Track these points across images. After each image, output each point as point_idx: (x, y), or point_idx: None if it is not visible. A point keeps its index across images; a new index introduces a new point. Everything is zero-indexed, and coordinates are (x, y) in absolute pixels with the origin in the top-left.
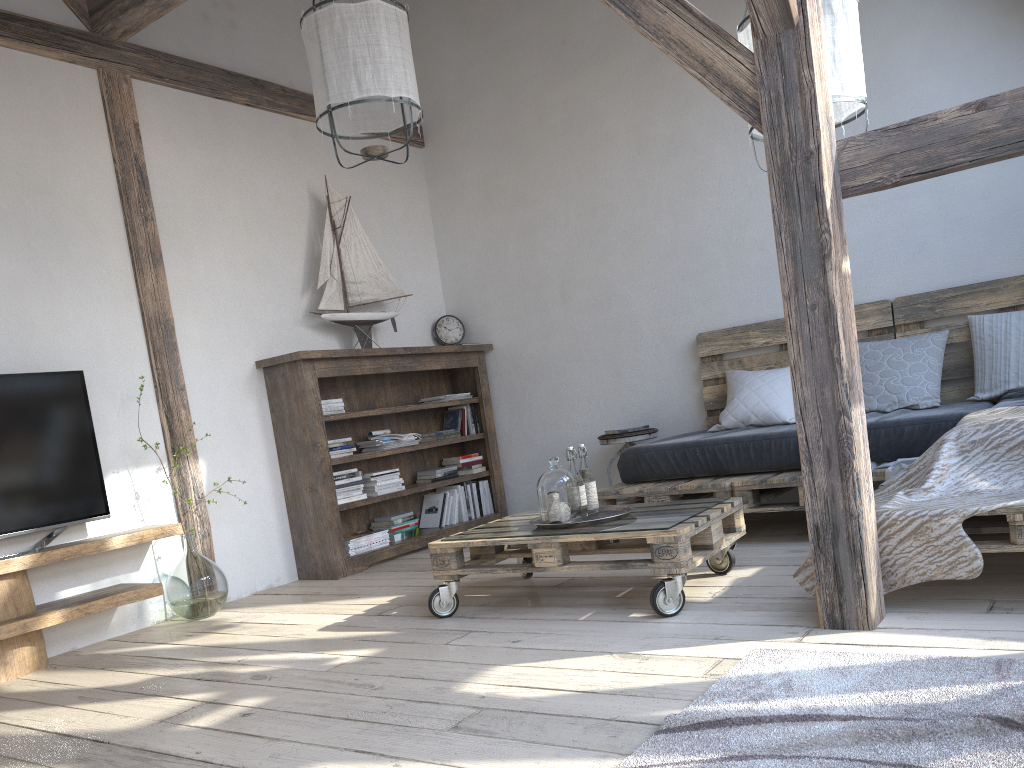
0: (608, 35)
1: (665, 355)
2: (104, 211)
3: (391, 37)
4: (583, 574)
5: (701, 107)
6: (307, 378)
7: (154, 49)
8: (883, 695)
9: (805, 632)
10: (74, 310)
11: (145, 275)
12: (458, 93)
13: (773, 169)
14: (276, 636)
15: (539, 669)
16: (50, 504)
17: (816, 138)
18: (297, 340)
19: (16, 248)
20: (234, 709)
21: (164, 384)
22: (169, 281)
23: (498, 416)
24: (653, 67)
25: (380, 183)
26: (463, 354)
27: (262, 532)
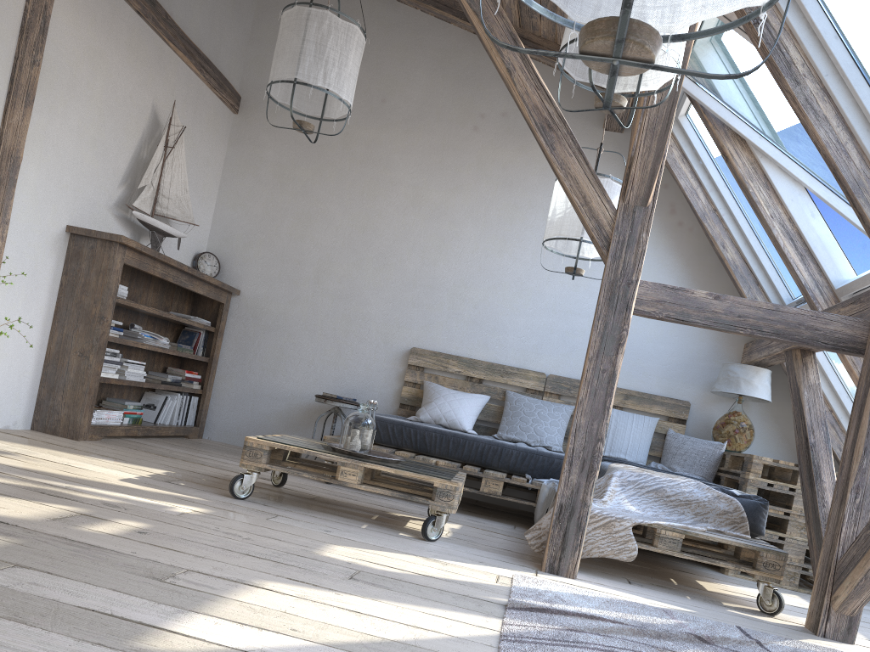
0: (418, 114)
1: (382, 353)
2: (3, 37)
3: (356, 57)
4: (324, 496)
5: (466, 196)
6: (117, 260)
7: None
8: (620, 614)
9: (534, 571)
10: None
11: (15, 110)
12: None
13: (607, 280)
14: (78, 475)
15: (371, 554)
16: None
17: (637, 275)
18: (102, 222)
19: None
20: (122, 526)
21: None
22: (29, 124)
23: (224, 349)
24: (443, 152)
25: (200, 125)
26: (219, 290)
27: (18, 376)
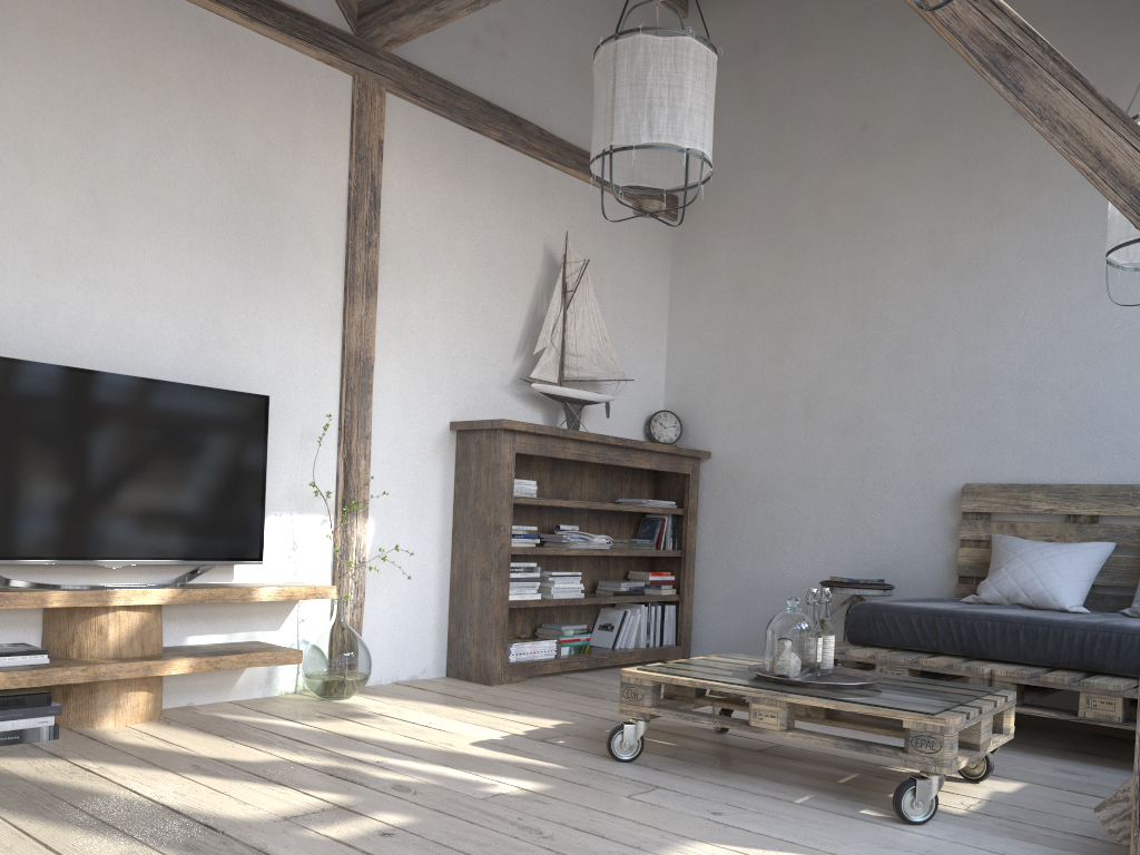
0: (919, 127)
1: (918, 501)
2: (327, 228)
3: (697, 81)
4: (790, 743)
5: (1018, 223)
6: (504, 451)
7: (416, 65)
8: None
9: None
10: (273, 329)
11: (355, 305)
12: (728, 167)
13: None
14: (421, 740)
15: None
16: (203, 537)
17: None
18: (499, 407)
19: (229, 250)
20: (372, 823)
21: (349, 428)
22: (378, 316)
23: (701, 535)
24: (967, 170)
25: (621, 251)
26: (677, 457)
27: (418, 614)
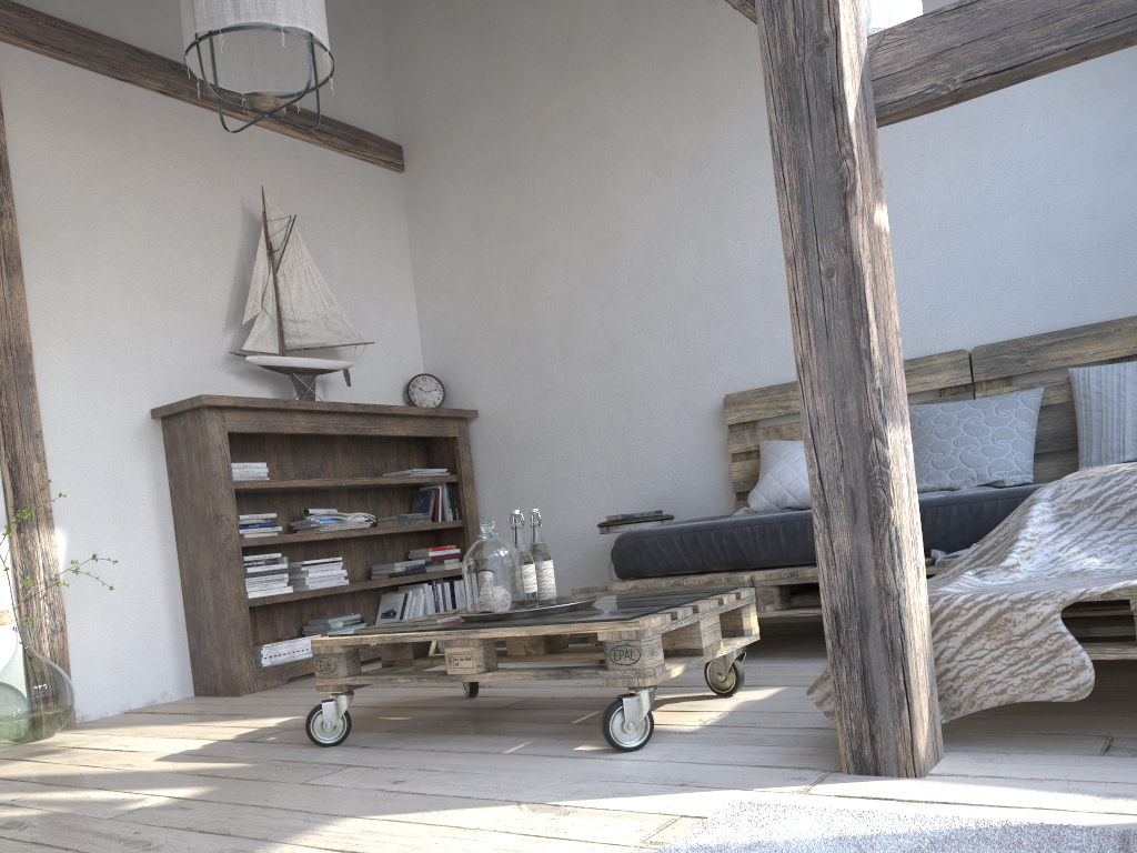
0: (622, 30)
1: (686, 423)
2: None
3: None
4: (545, 694)
5: (732, 113)
6: (212, 431)
7: (31, 8)
8: None
9: (818, 778)
10: None
11: None
12: (445, 106)
13: (771, 69)
14: (96, 767)
15: (402, 825)
16: None
17: (833, 17)
18: (214, 388)
19: None
20: None
21: (10, 427)
22: (31, 297)
23: (483, 500)
24: (675, 67)
25: (343, 208)
26: (438, 420)
27: (145, 631)
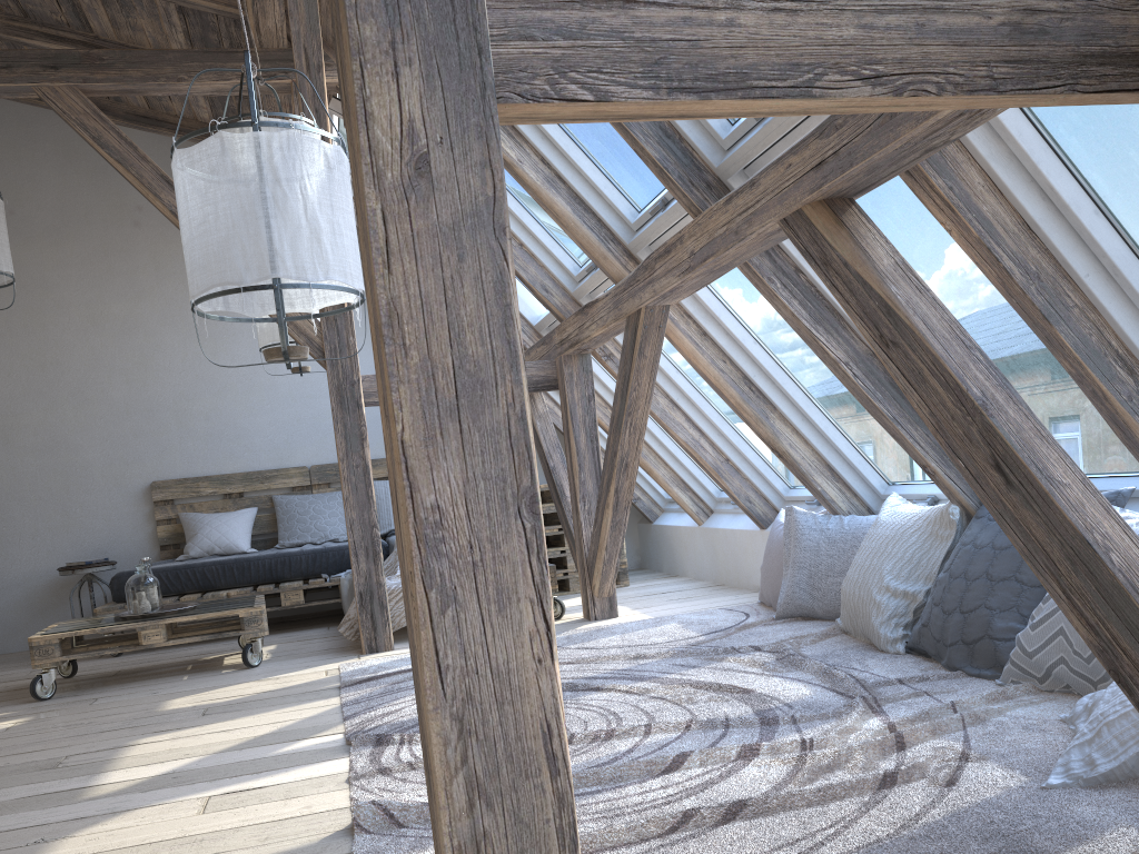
0: (62, 220)
1: (118, 498)
2: None
3: (1, 224)
4: (125, 668)
5: (154, 301)
6: None
7: None
8: None
9: (357, 656)
10: None
11: None
12: None
13: (333, 386)
14: None
15: (209, 694)
16: None
17: (357, 374)
18: None
19: None
20: None
21: None
22: None
23: None
24: (108, 258)
25: None
26: None
27: None
